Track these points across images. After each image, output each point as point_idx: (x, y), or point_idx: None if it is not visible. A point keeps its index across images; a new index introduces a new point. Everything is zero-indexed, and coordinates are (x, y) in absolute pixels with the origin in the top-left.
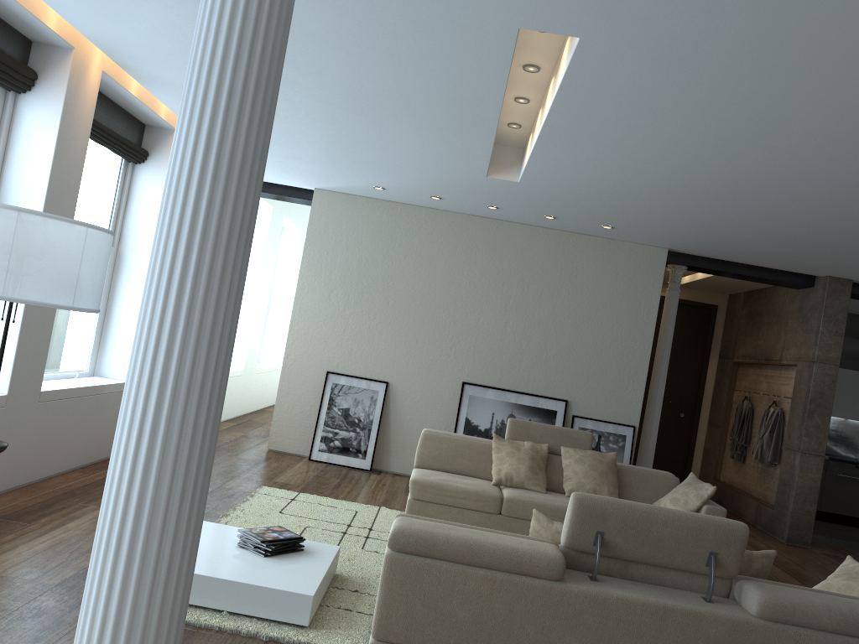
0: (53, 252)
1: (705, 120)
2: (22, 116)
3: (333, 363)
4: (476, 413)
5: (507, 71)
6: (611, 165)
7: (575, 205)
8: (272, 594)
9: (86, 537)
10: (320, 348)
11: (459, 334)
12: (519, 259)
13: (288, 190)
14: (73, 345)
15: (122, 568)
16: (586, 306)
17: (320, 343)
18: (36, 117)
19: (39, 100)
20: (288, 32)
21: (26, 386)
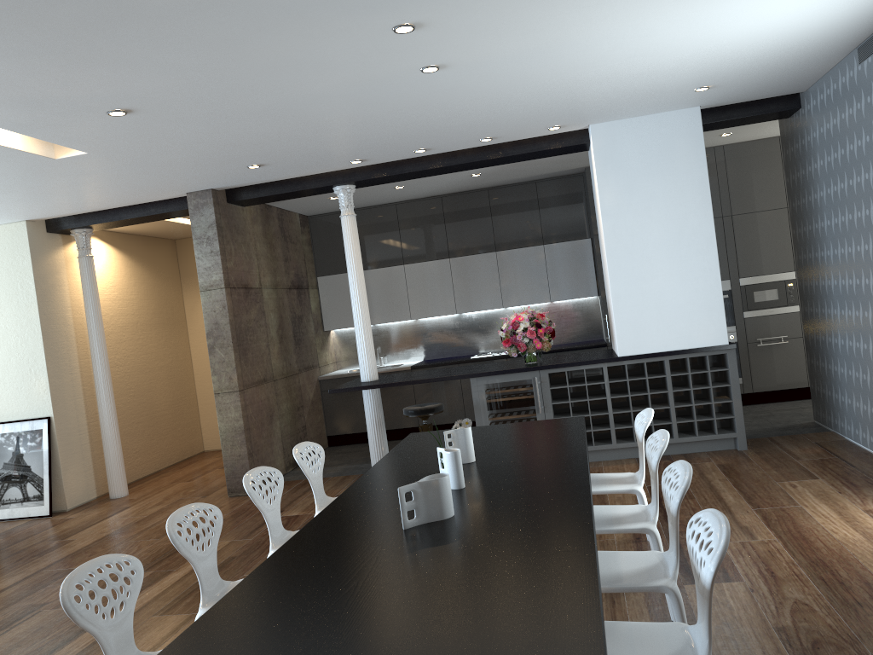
0: None
1: None
2: None
3: None
4: None
5: None
6: None
7: None
8: None
9: None
10: None
11: None
12: None
13: None
14: None
15: None
16: None
17: None
18: None
19: None
20: None
21: None
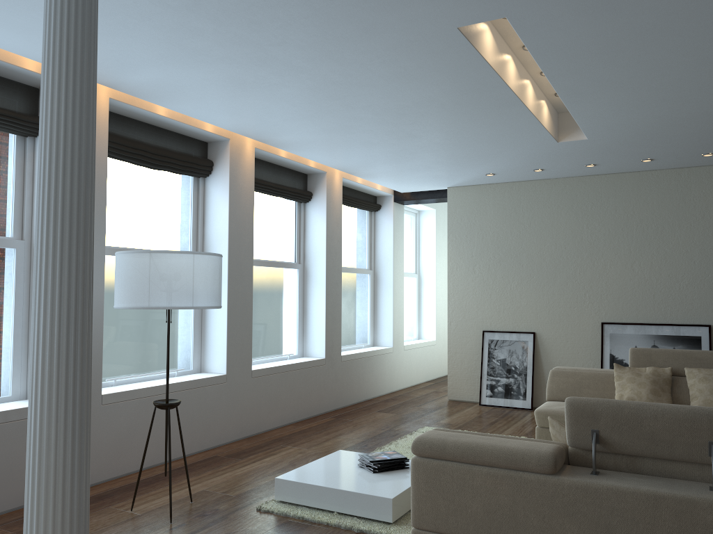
0: (173, 274)
1: (683, 39)
2: (209, 191)
3: (486, 323)
4: (619, 349)
5: (483, 60)
6: (647, 102)
7: (656, 144)
8: (364, 498)
9: (272, 466)
10: (474, 312)
11: (590, 281)
12: (633, 204)
13: (430, 194)
14: (282, 337)
15: (32, 438)
16: (712, 233)
17: (473, 309)
18: (216, 190)
19: (216, 178)
20: (89, 117)
21: (239, 368)
